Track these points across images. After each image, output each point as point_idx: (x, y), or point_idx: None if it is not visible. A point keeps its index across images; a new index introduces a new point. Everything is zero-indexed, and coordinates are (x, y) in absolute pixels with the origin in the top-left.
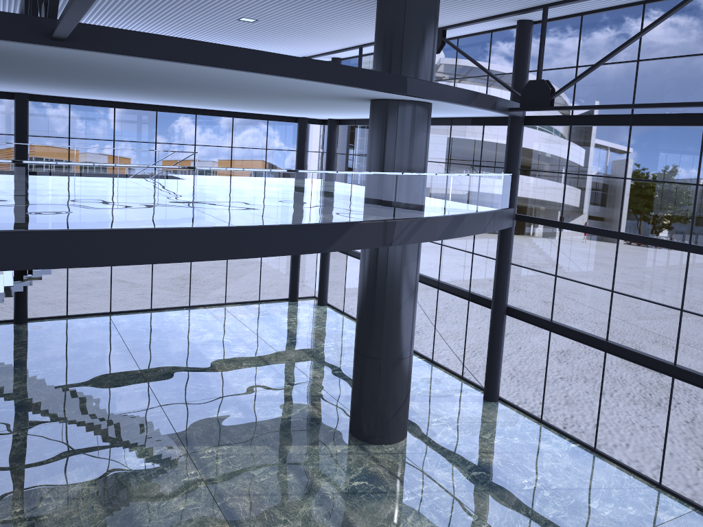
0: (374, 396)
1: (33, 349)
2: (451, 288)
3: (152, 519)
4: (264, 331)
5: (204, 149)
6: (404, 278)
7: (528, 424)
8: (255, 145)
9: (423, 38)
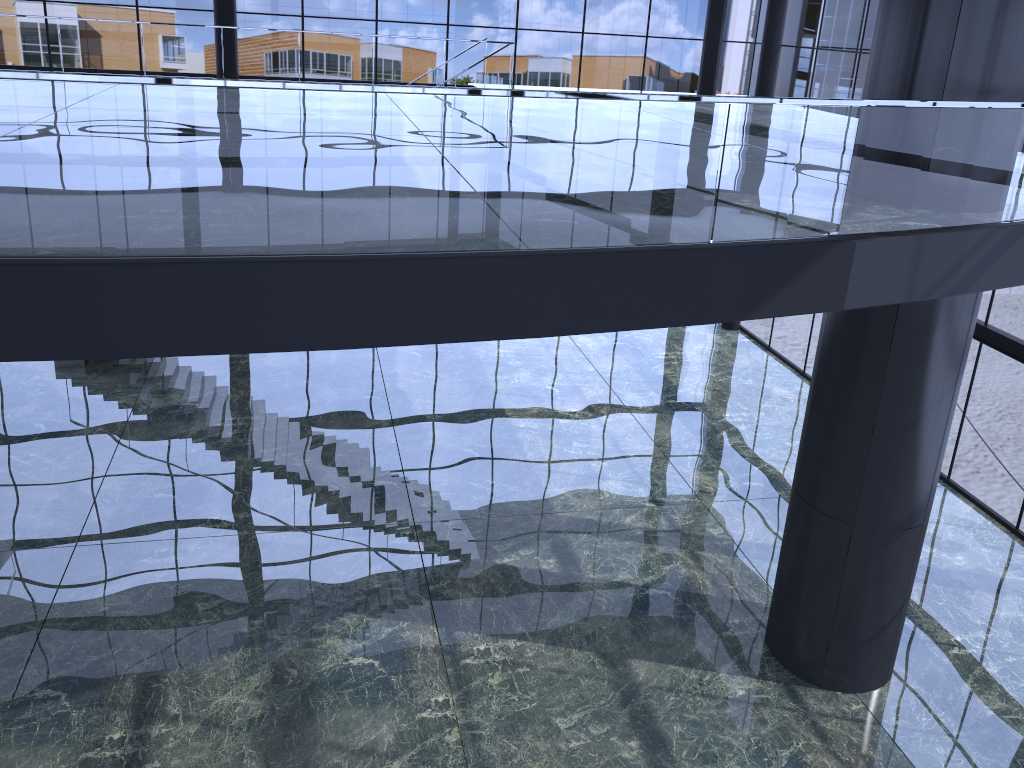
0: (829, 596)
1: (242, 376)
2: (1015, 346)
3: None
4: (620, 376)
5: (561, 37)
6: (933, 355)
7: None
8: (640, 32)
9: None
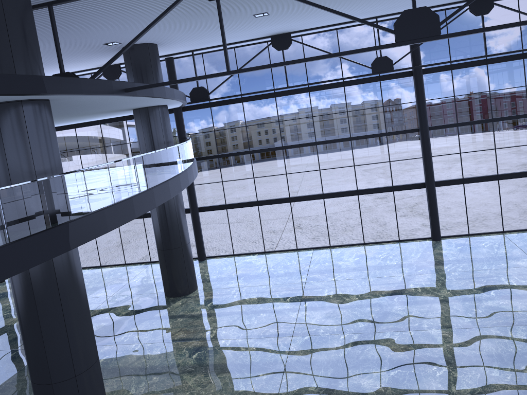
0: (183, 268)
1: None
2: None
3: (155, 362)
4: None
5: None
6: (181, 199)
7: (231, 258)
8: None
9: (160, 72)
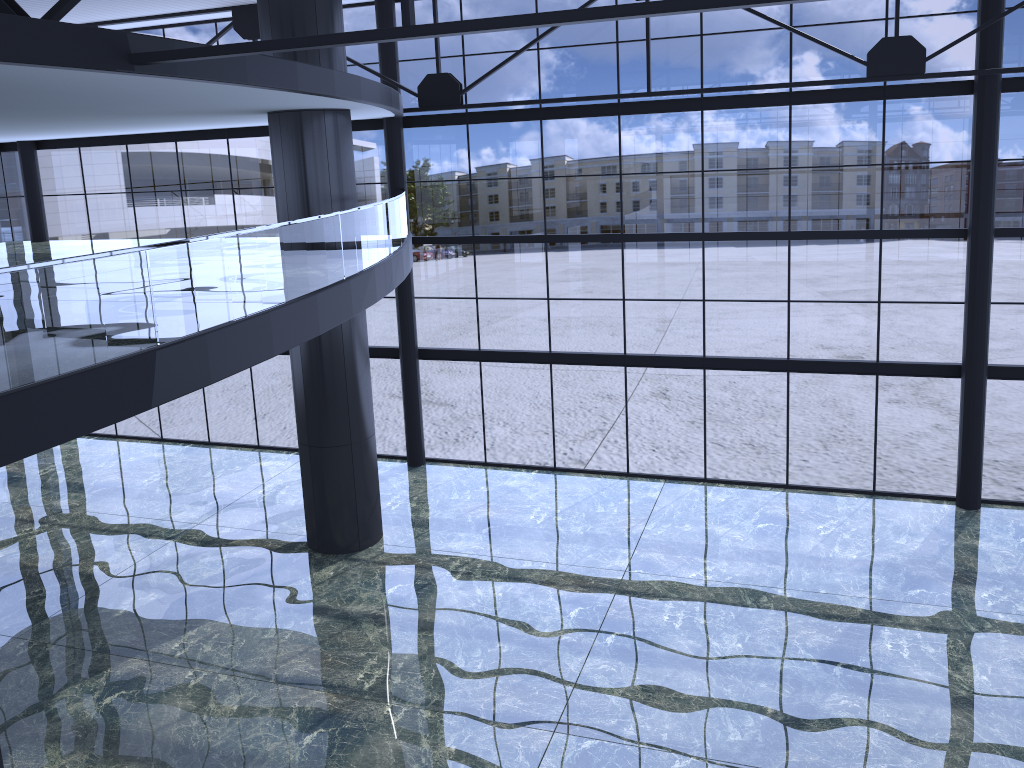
0: (350, 493)
1: None
2: None
3: (216, 736)
4: (30, 496)
5: None
6: (360, 335)
7: (478, 471)
8: None
9: (338, 27)
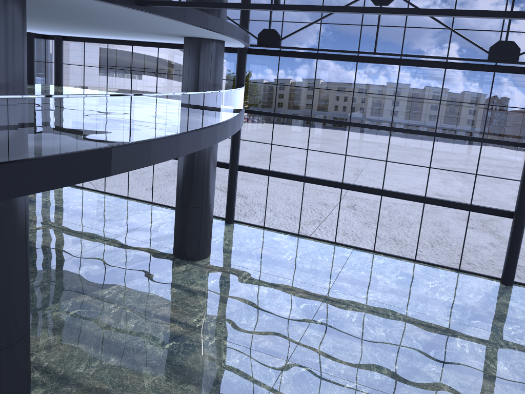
0: (198, 231)
1: None
2: None
3: (123, 337)
4: (39, 210)
5: None
6: (214, 154)
7: (259, 230)
8: None
9: None
